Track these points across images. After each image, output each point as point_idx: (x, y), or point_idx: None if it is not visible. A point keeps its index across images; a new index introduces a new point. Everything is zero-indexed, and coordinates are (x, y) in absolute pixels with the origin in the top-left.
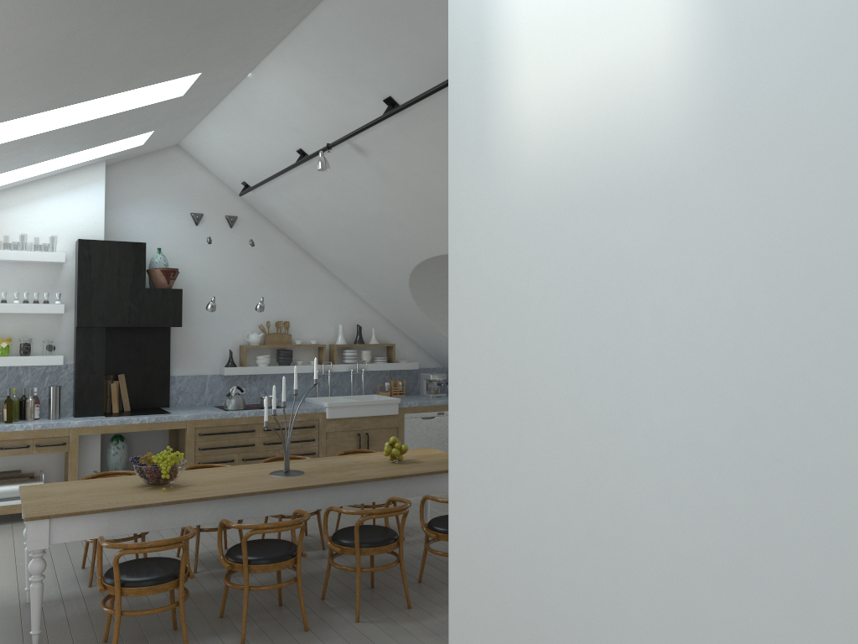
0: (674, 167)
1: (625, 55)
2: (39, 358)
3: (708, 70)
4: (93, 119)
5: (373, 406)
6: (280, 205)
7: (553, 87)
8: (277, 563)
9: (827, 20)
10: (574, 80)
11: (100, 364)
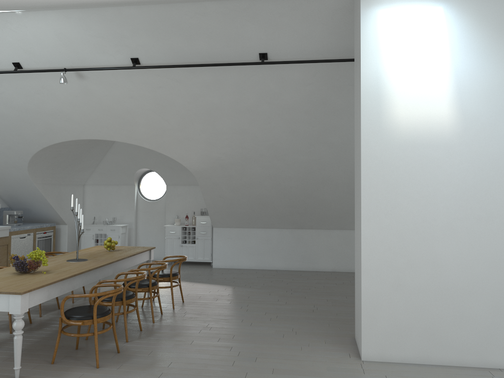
0: (449, 141)
1: (435, 115)
2: None
3: (457, 124)
4: None
5: None
6: None
7: (410, 115)
8: (134, 297)
9: (483, 122)
10: (418, 116)
11: None
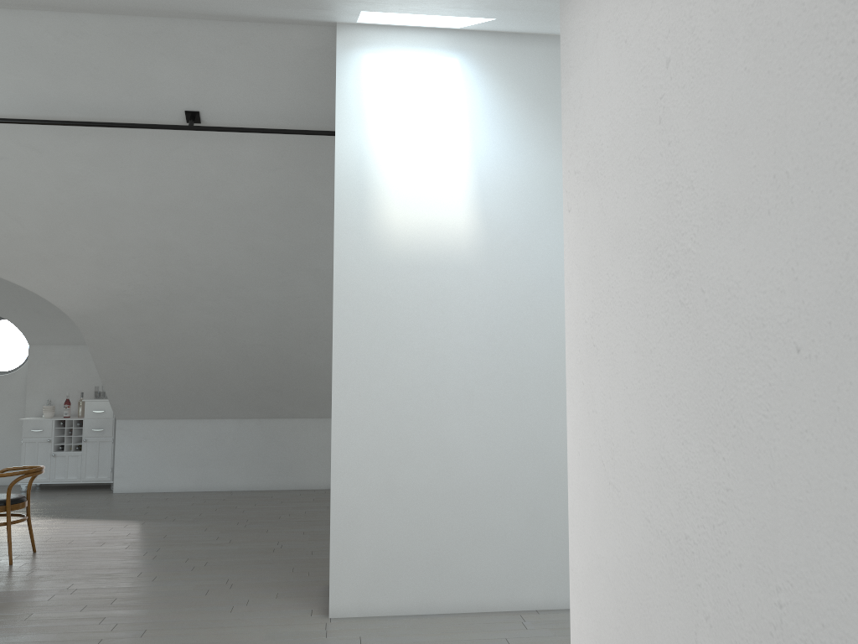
0: (466, 262)
1: (446, 221)
2: None
3: (479, 236)
4: None
5: None
6: None
7: (410, 220)
8: None
9: (514, 235)
10: (421, 221)
11: None
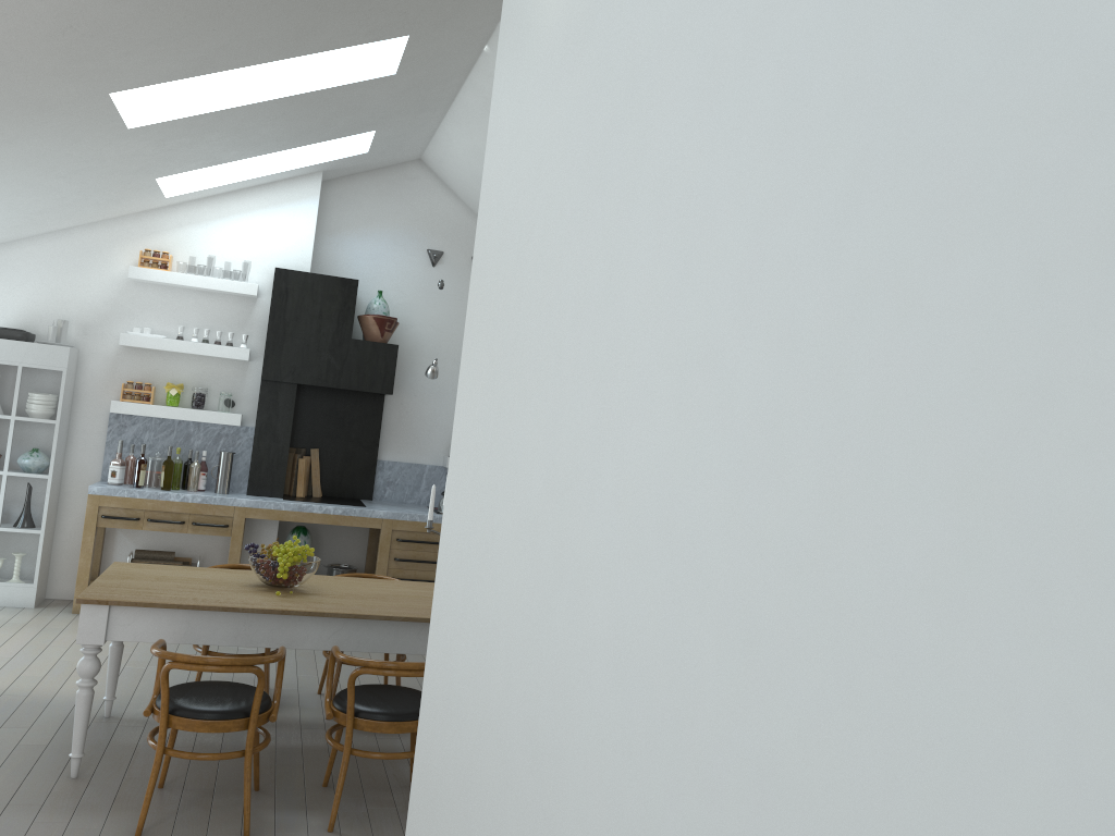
0: None
1: None
2: (213, 414)
3: None
4: (275, 99)
5: None
6: None
7: None
8: (395, 722)
9: None
10: None
11: (286, 431)
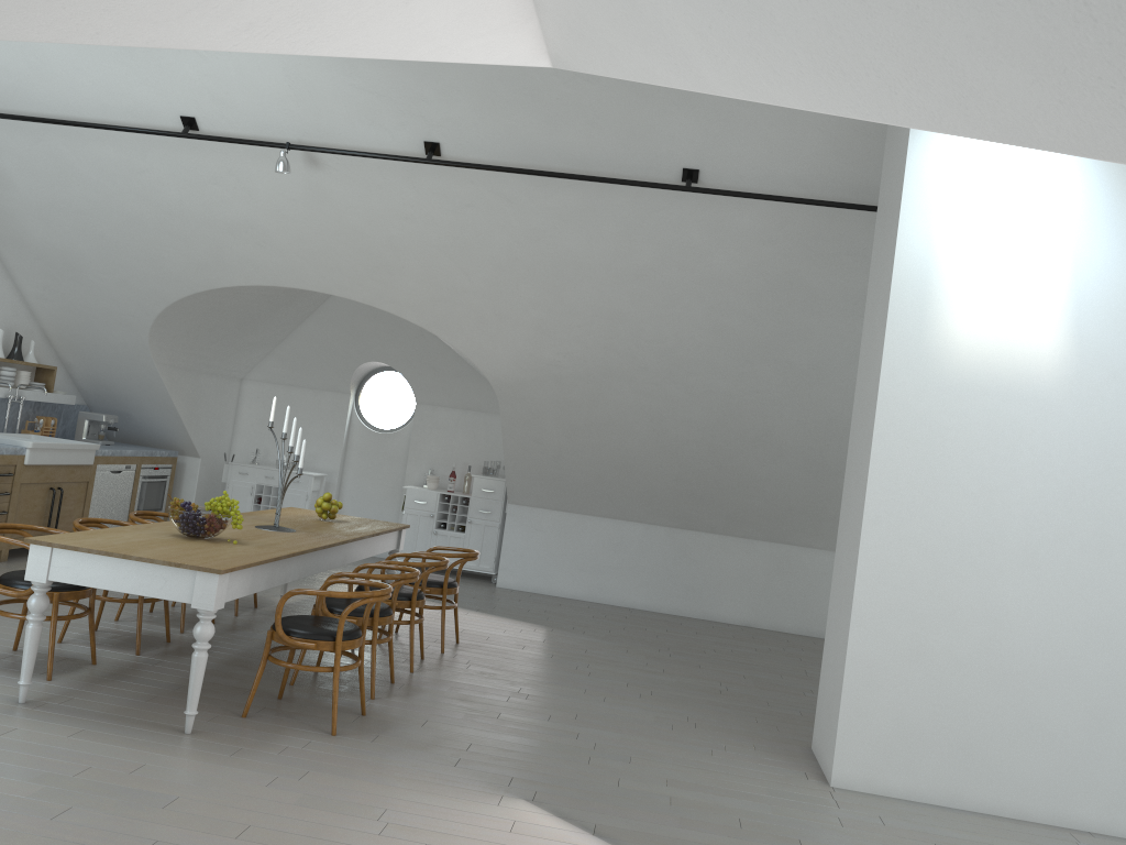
0: (1047, 393)
1: (1026, 339)
2: None
3: (1067, 362)
4: None
5: (73, 451)
6: (13, 148)
7: (979, 334)
8: (393, 615)
9: (1114, 366)
10: (994, 337)
11: None
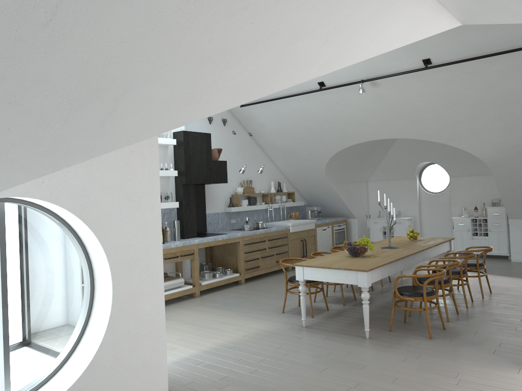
0: None
1: None
2: (168, 203)
3: None
4: None
5: (306, 224)
6: (262, 113)
7: None
8: (450, 282)
9: None
10: None
11: (193, 206)
